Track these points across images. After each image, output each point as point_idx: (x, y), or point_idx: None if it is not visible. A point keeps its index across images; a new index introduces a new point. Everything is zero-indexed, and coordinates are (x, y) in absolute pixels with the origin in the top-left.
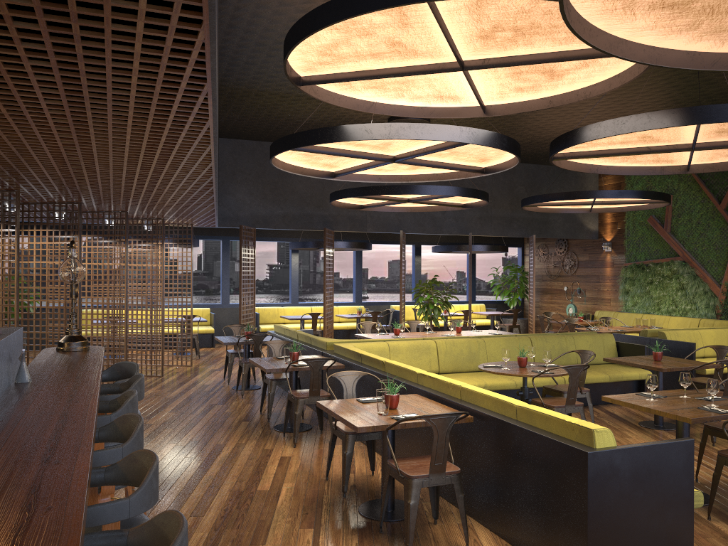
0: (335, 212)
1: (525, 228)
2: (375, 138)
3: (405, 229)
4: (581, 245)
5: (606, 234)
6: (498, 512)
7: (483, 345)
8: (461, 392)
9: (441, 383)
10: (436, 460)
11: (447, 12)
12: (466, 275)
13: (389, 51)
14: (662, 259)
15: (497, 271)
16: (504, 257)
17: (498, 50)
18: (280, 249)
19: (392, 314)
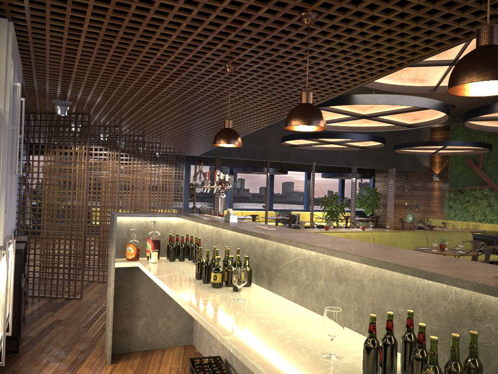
0: (271, 148)
1: (385, 163)
2: (379, 103)
3: (313, 162)
4: (416, 176)
5: (435, 169)
6: None
7: (399, 237)
8: None
9: None
10: None
11: None
12: (333, 193)
13: None
14: (476, 186)
15: None
16: (360, 182)
17: None
18: (211, 172)
19: (298, 217)
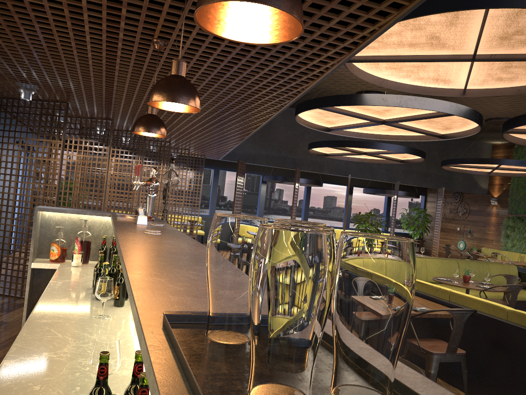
0: (303, 157)
1: (435, 182)
2: (389, 105)
3: (350, 174)
4: (472, 198)
5: (494, 192)
6: (485, 386)
7: (424, 264)
8: (450, 296)
9: (430, 287)
10: (452, 343)
11: (490, 17)
12: (380, 212)
13: (425, 43)
14: None
15: (404, 211)
16: (410, 202)
17: (506, 48)
18: (247, 180)
19: None
